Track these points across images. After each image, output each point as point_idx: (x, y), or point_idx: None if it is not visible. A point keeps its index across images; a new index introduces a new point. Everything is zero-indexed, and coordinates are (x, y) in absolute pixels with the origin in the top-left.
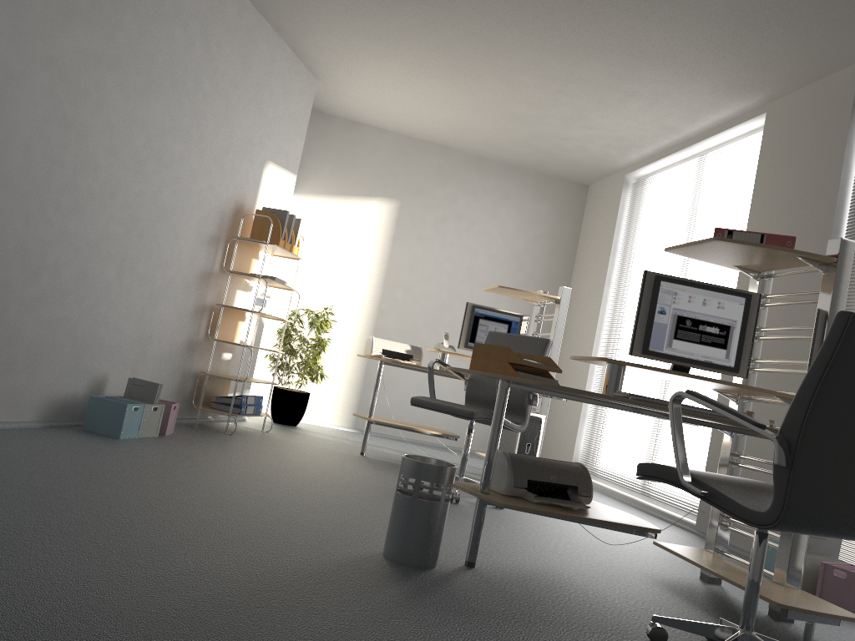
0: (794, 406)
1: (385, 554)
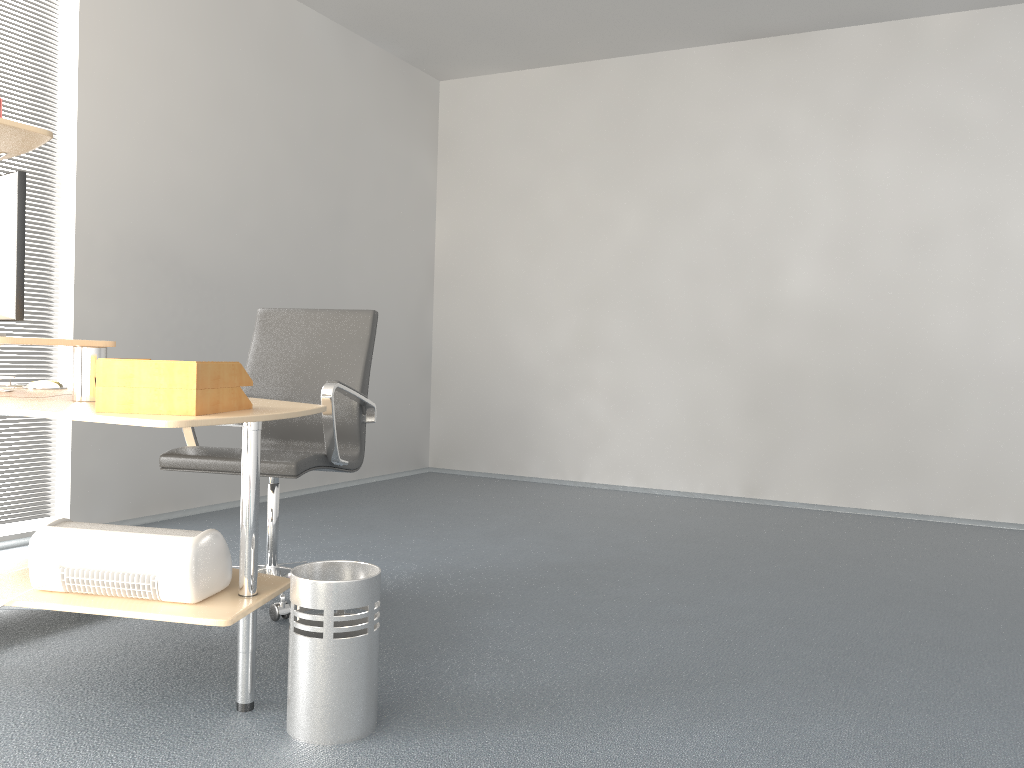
0: (364, 379)
1: (373, 726)
